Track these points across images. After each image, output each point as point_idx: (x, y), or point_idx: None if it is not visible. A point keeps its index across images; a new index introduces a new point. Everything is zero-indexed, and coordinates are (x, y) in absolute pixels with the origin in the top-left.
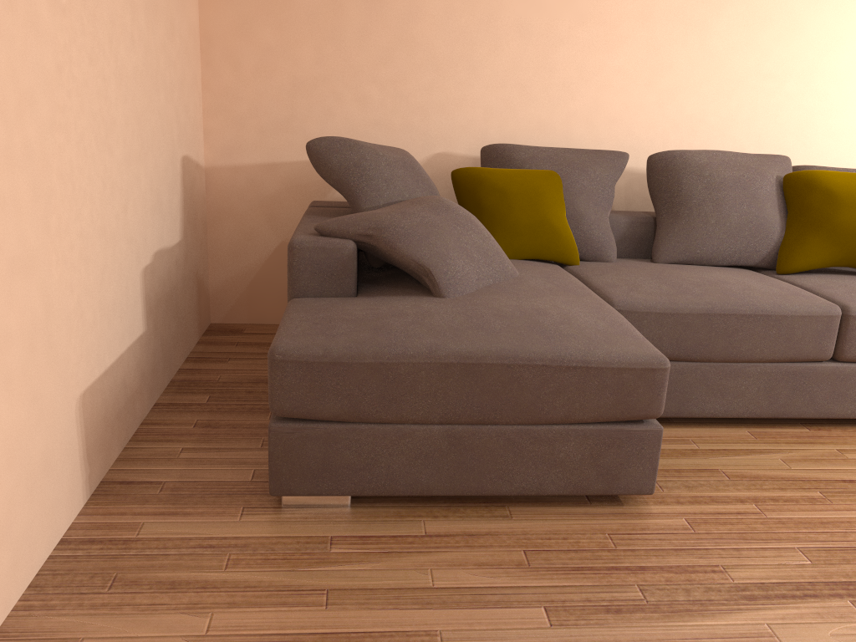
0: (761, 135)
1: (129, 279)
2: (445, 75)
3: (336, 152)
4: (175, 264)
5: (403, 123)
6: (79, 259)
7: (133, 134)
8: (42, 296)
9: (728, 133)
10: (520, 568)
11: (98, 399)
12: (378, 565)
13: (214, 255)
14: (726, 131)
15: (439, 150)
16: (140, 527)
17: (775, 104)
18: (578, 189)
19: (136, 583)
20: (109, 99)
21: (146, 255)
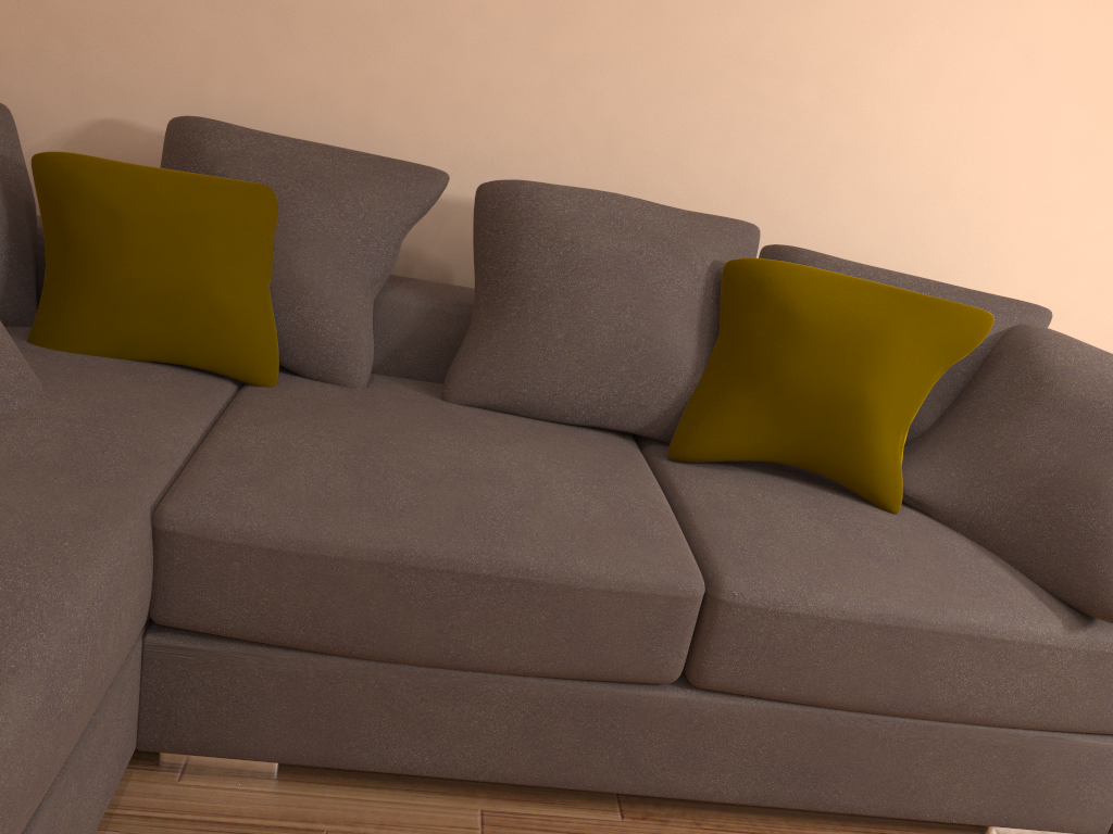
0: (742, 177)
1: None
2: None
3: None
4: None
5: (31, 48)
6: None
7: None
8: None
9: (679, 165)
10: None
11: None
12: None
13: None
14: (676, 161)
15: (107, 113)
16: None
17: (771, 124)
18: (307, 231)
19: None
20: None
21: None
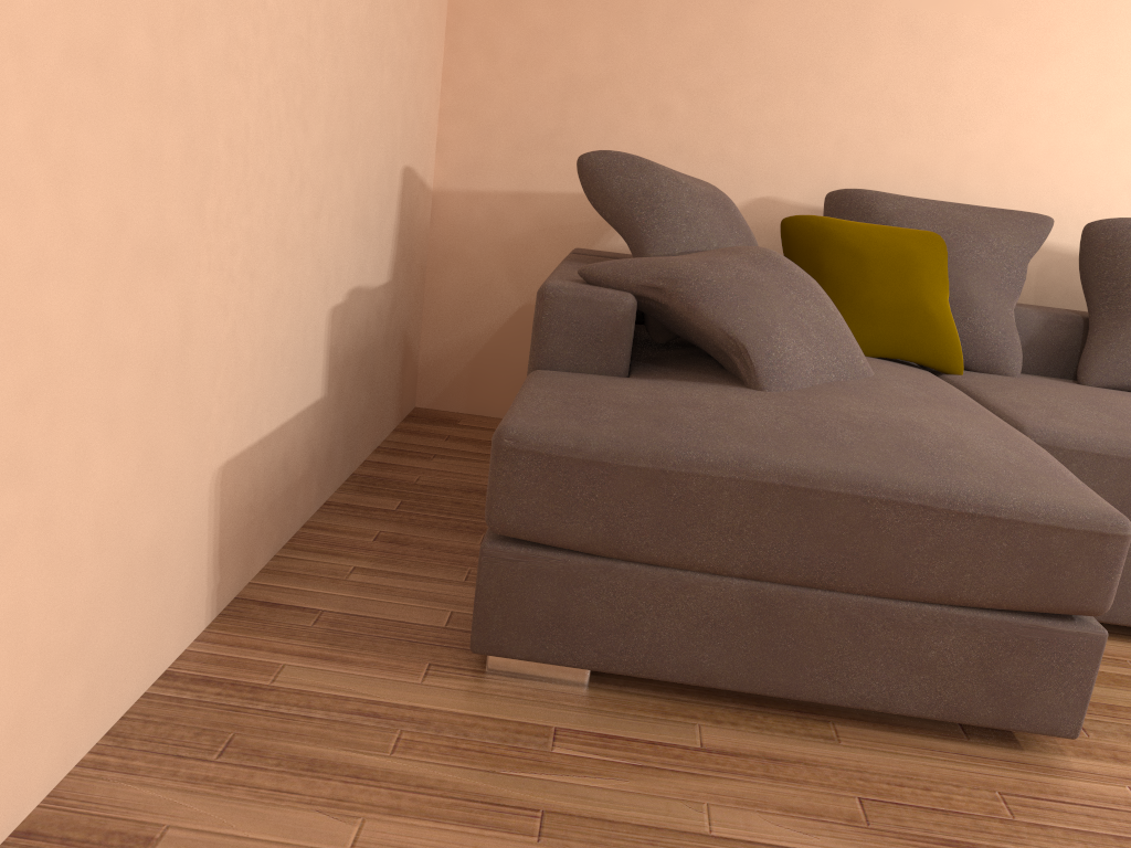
0: None
1: (311, 318)
2: (784, 86)
3: (619, 173)
4: (377, 313)
5: (715, 150)
6: (242, 270)
7: (340, 114)
8: (180, 309)
9: None
10: (853, 825)
11: (245, 478)
12: (624, 784)
13: (431, 313)
14: None
15: (763, 193)
16: (277, 670)
17: None
18: (971, 262)
19: (259, 753)
20: (313, 55)
21: (338, 290)
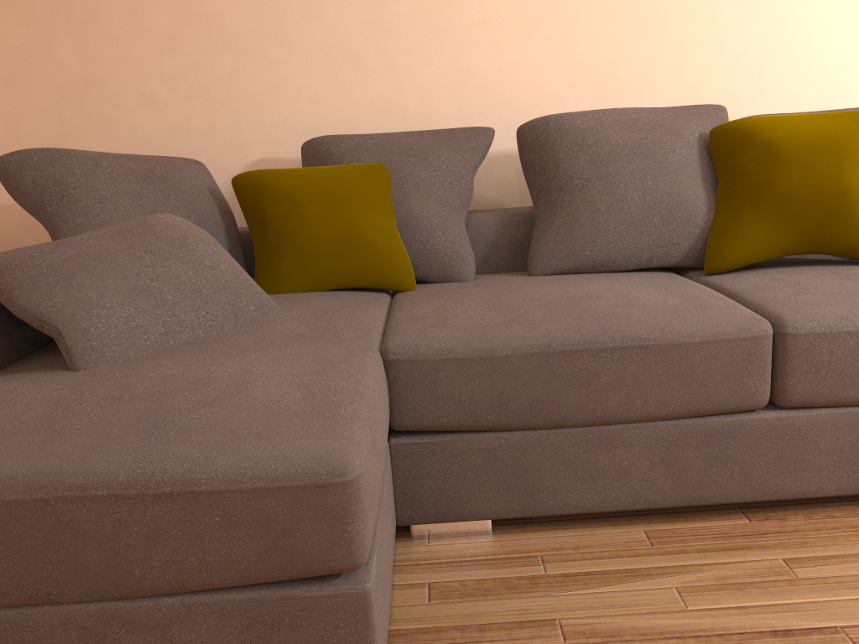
0: (698, 84)
1: None
2: (249, 57)
3: (30, 168)
4: None
5: (206, 126)
6: None
7: None
8: None
9: (649, 87)
10: None
11: None
12: None
13: None
14: (647, 85)
15: (258, 155)
16: None
17: (710, 40)
18: (412, 184)
19: None
20: None
21: None
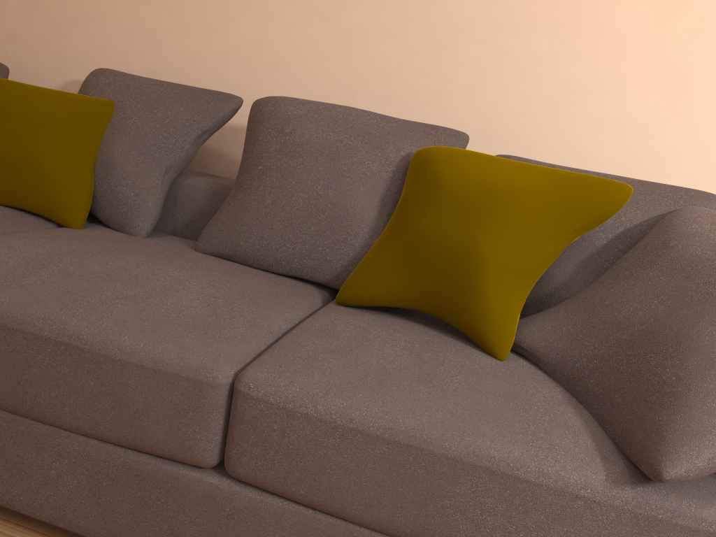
0: (490, 112)
1: None
2: None
3: None
4: None
5: (38, 38)
6: None
7: None
8: None
9: (439, 102)
10: None
11: None
12: None
13: None
14: (437, 100)
15: (75, 76)
16: None
17: (513, 69)
18: (125, 128)
19: None
20: None
21: None
